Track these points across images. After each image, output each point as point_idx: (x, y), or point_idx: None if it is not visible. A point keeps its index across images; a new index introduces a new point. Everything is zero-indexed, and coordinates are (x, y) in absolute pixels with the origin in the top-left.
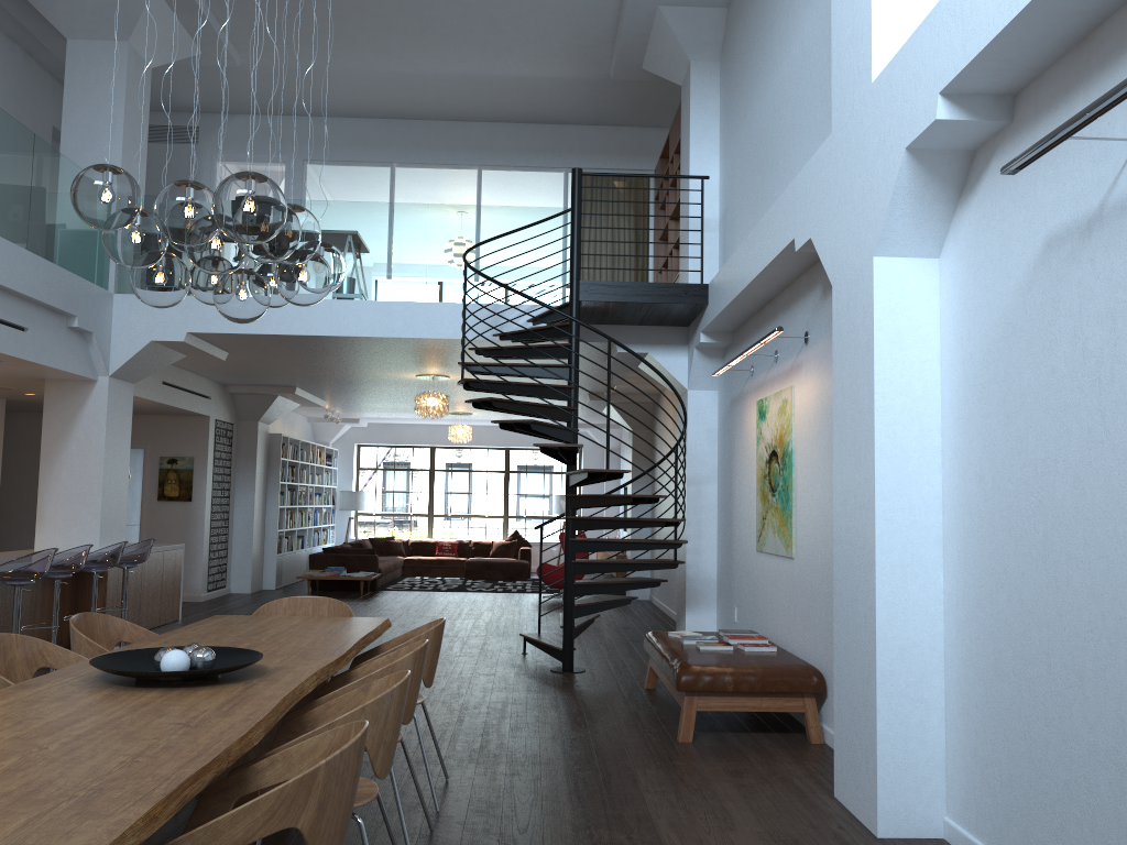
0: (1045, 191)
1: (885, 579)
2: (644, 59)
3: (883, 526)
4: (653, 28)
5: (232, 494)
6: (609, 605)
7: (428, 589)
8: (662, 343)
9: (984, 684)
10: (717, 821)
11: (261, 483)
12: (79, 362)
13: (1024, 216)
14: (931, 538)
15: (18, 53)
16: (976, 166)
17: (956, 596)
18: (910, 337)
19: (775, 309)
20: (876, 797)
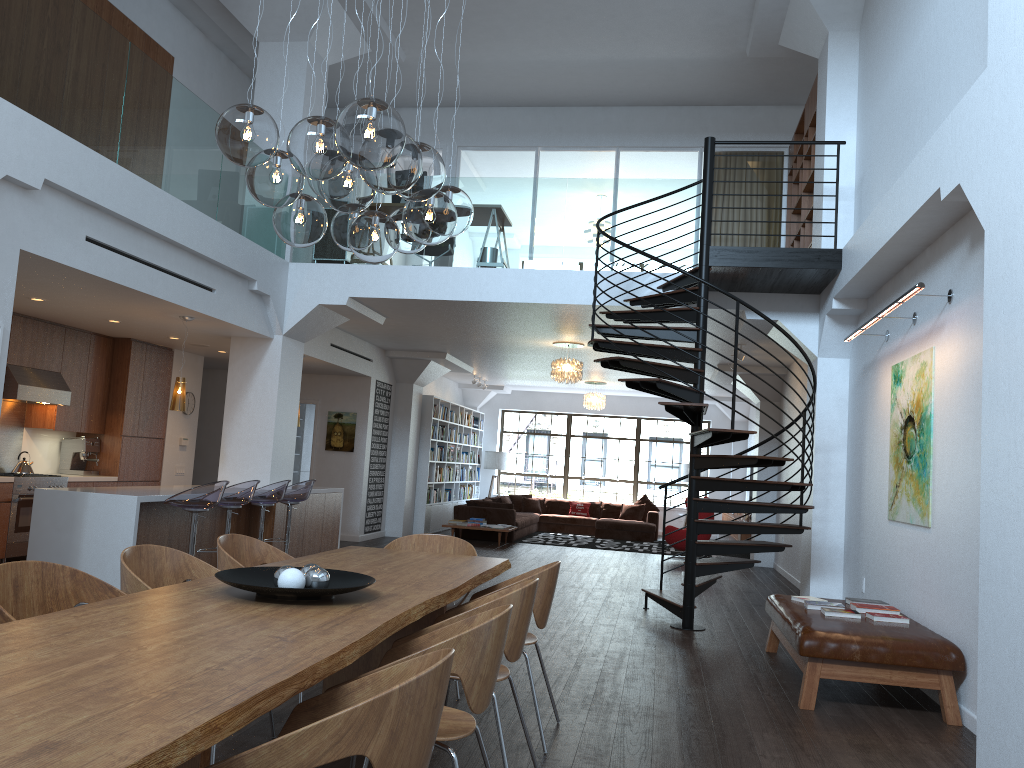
0: None
1: None
2: (780, 35)
3: None
4: (790, 1)
5: (389, 448)
6: (731, 567)
7: (560, 544)
8: (791, 311)
9: None
10: None
11: (414, 439)
12: (258, 321)
13: None
14: None
15: (222, 59)
16: None
17: None
18: None
19: (914, 270)
20: None
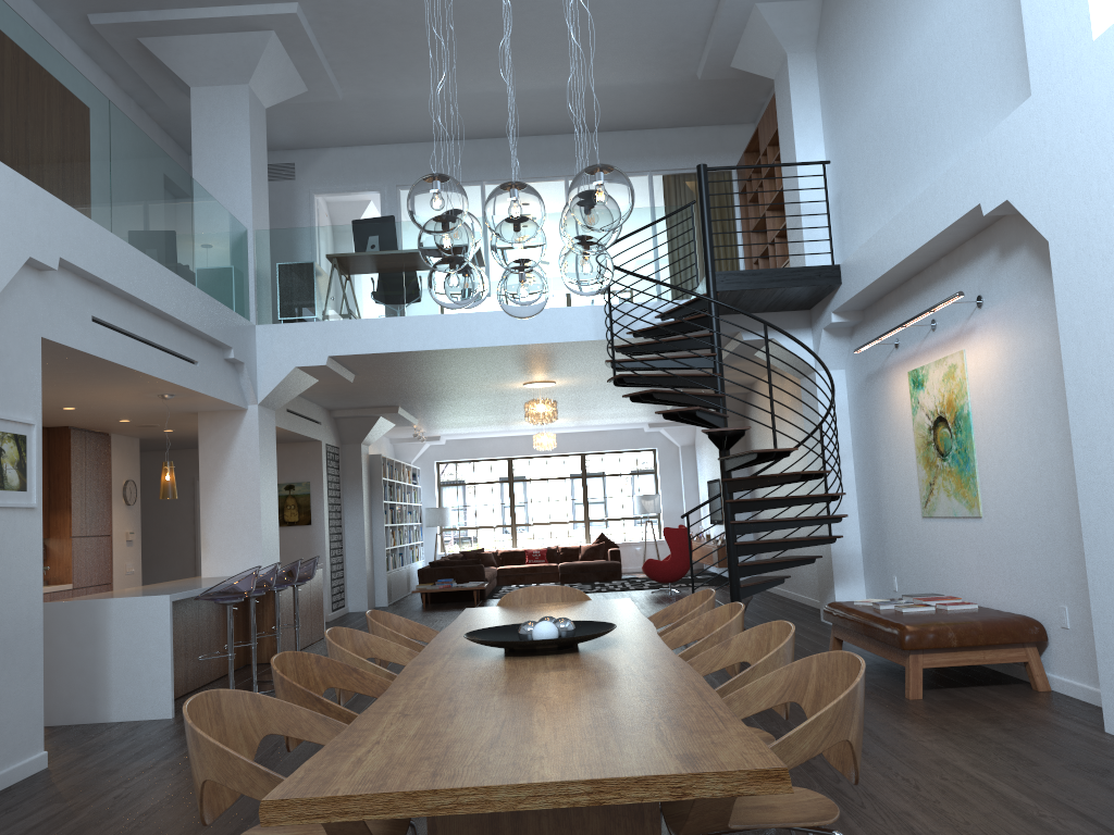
0: None
1: None
2: (733, 58)
3: None
4: (747, 25)
5: (343, 516)
6: (767, 585)
7: None
8: (785, 328)
9: None
10: (1013, 759)
11: (367, 503)
12: (234, 392)
13: None
14: None
15: (132, 106)
16: None
17: None
18: None
19: (927, 280)
20: None
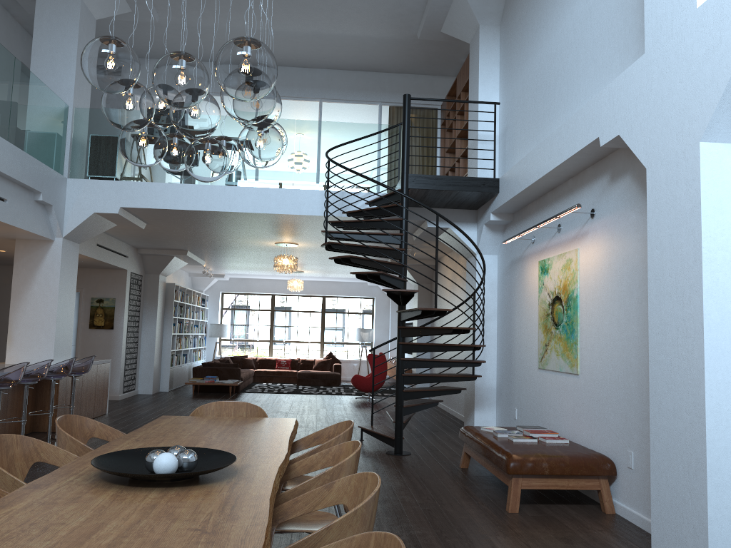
0: None
1: (712, 393)
2: (443, 25)
3: (710, 352)
4: (453, 1)
5: (140, 325)
6: (424, 406)
7: (274, 392)
8: (458, 221)
9: None
10: None
11: (160, 317)
12: (42, 226)
13: None
14: None
15: None
16: None
17: None
18: (728, 204)
19: (558, 195)
20: None
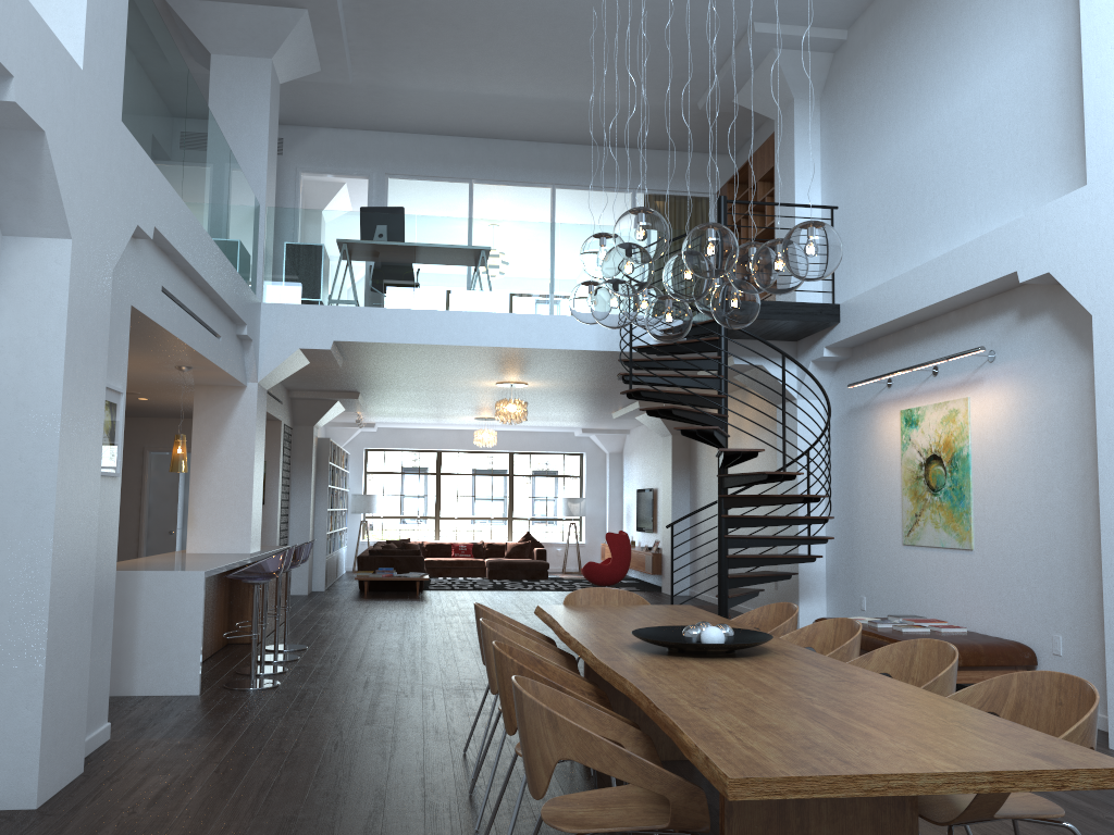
0: None
1: None
2: (737, 94)
3: None
4: (759, 67)
5: (289, 497)
6: (746, 597)
7: (470, 588)
8: (773, 356)
9: None
10: None
11: (313, 486)
12: (240, 369)
13: None
14: None
15: None
16: None
17: None
18: None
19: (932, 329)
20: None
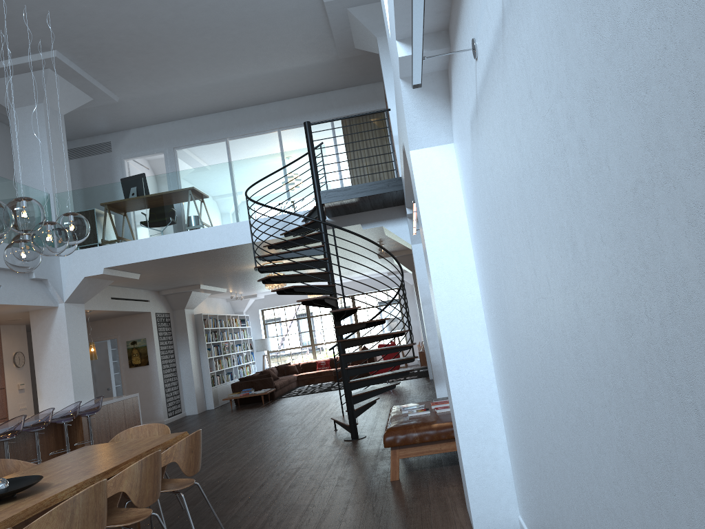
0: (464, 91)
1: (452, 362)
2: (354, 42)
3: (445, 327)
4: (350, 22)
5: (177, 355)
6: (379, 391)
7: (307, 393)
8: (389, 218)
9: (511, 425)
10: None
11: (194, 346)
12: (42, 298)
13: (463, 108)
14: (479, 329)
15: None
16: (449, 79)
17: (496, 366)
18: (443, 198)
19: None
20: (470, 508)
